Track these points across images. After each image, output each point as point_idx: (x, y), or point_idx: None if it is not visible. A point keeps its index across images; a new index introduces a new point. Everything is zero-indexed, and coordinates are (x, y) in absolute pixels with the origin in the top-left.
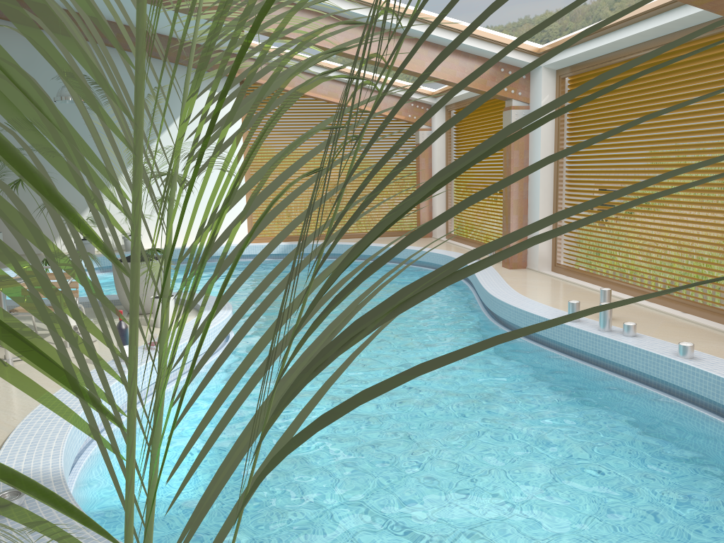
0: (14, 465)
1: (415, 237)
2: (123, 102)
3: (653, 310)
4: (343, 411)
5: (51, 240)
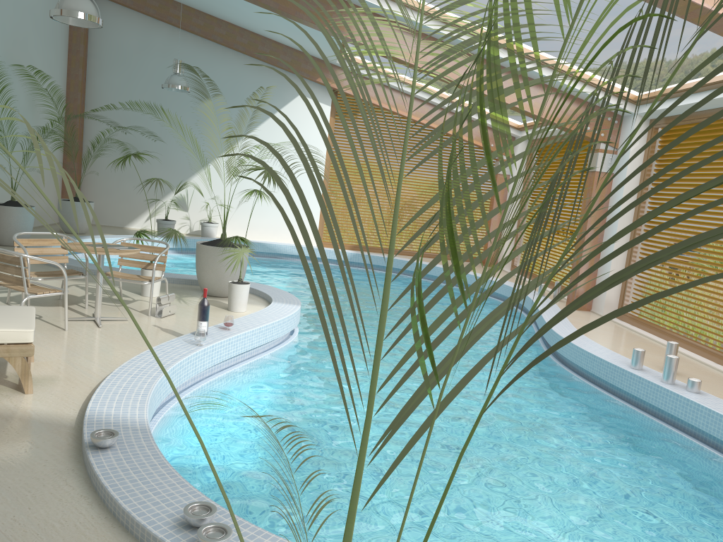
0: (105, 410)
1: (704, 208)
2: (366, 103)
3: (719, 372)
4: (637, 305)
5: (134, 216)
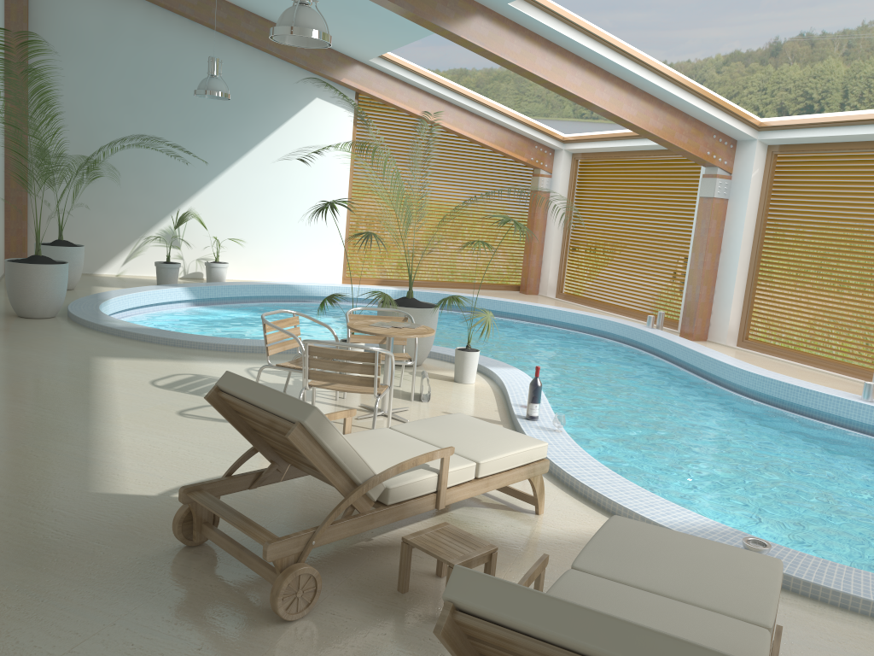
0: (668, 518)
1: None
2: None
3: None
4: None
5: (108, 258)
